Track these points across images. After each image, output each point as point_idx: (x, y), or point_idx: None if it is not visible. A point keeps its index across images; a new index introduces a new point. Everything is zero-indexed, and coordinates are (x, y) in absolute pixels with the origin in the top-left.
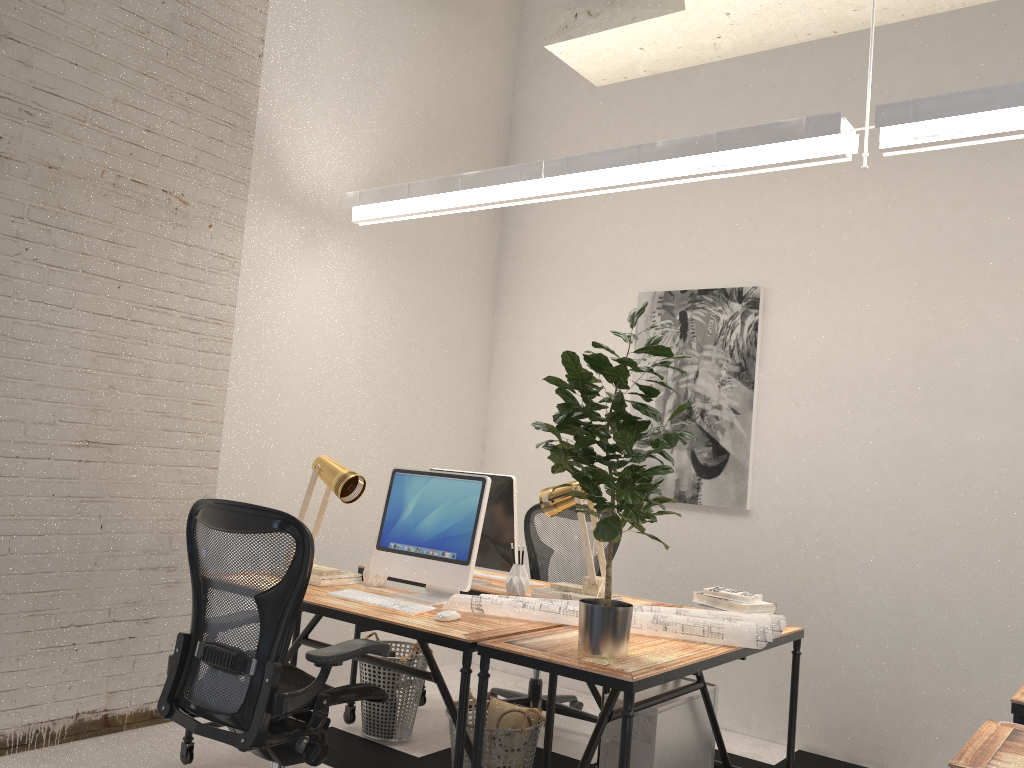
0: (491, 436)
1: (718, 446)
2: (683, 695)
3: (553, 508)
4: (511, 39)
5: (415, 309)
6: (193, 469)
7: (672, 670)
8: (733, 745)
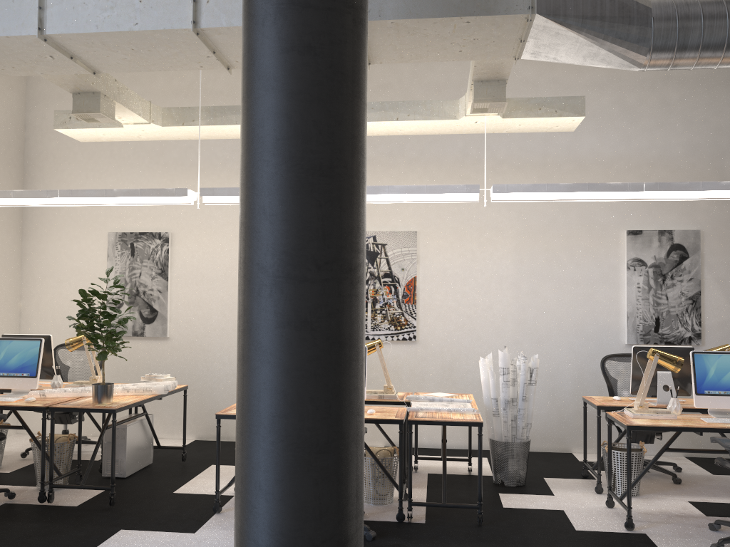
0: (25, 308)
1: (153, 308)
2: (138, 419)
3: (72, 347)
4: (22, 82)
5: None
6: None
7: (130, 404)
8: (165, 443)
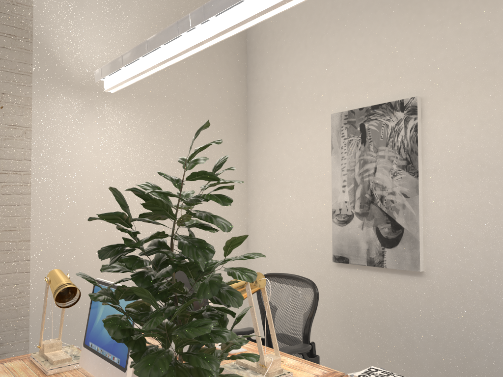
0: (251, 221)
1: (395, 223)
2: None
3: None
4: None
5: (182, 145)
6: (8, 275)
7: None
8: None
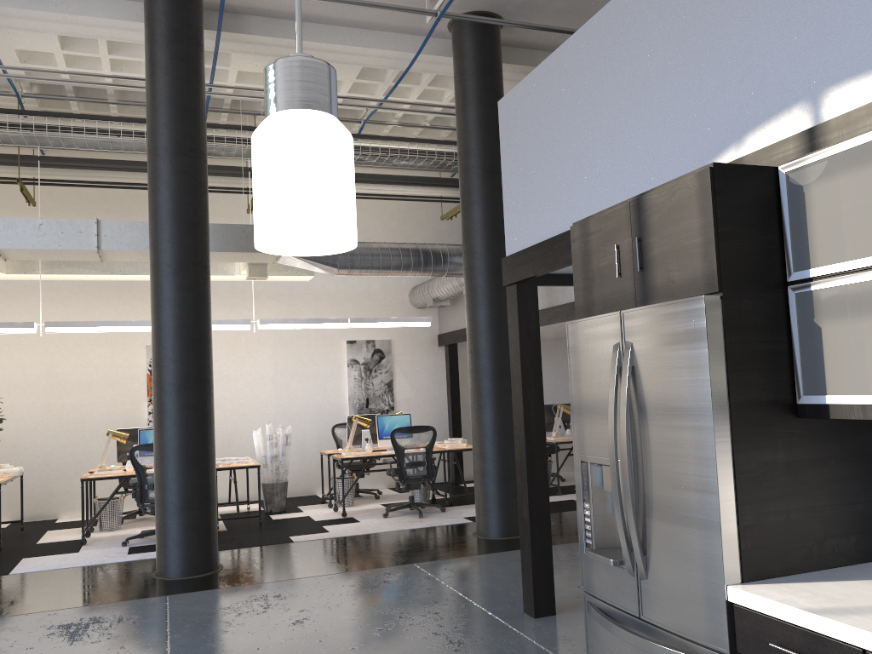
0: None
1: None
2: None
3: None
4: None
5: None
6: None
7: (5, 481)
8: None
